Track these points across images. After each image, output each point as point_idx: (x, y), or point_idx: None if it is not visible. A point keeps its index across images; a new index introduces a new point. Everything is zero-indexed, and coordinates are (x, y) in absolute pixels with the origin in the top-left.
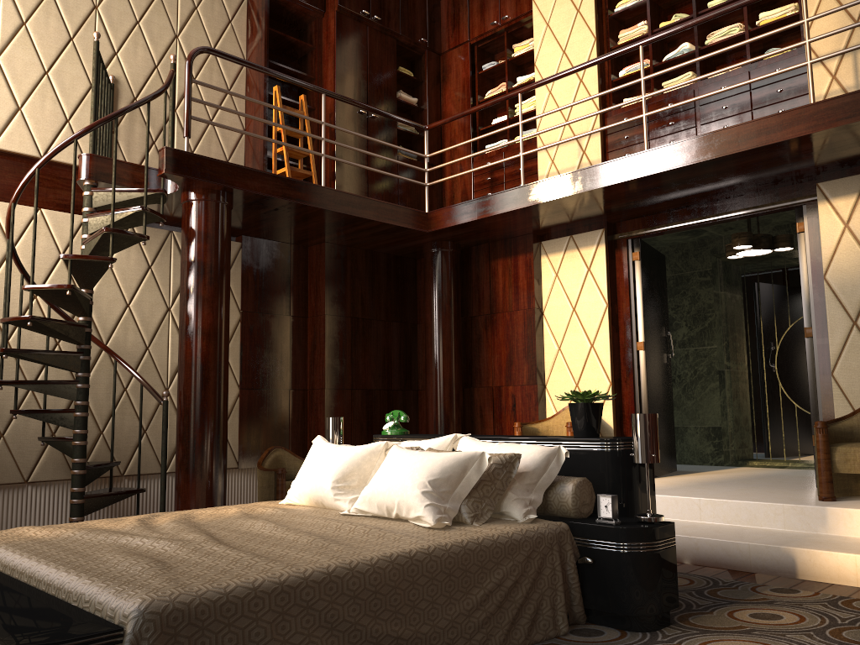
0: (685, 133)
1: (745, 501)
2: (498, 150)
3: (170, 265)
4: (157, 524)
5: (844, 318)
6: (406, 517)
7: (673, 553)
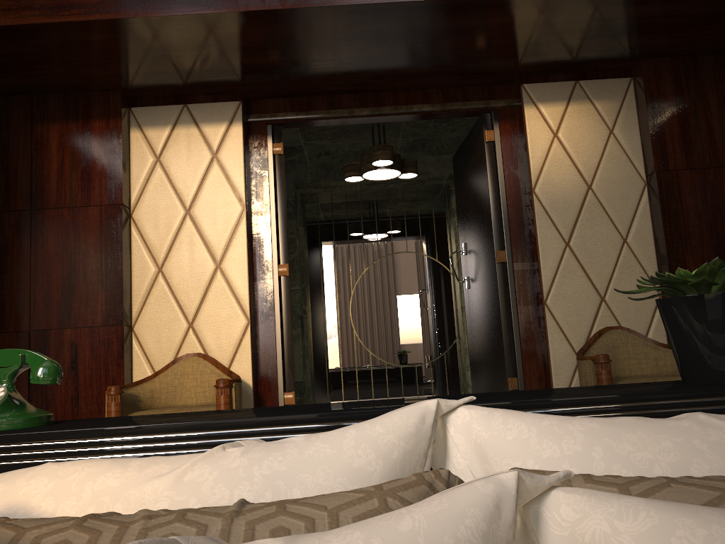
0: None
1: None
2: None
3: None
4: None
5: (557, 239)
6: None
7: None
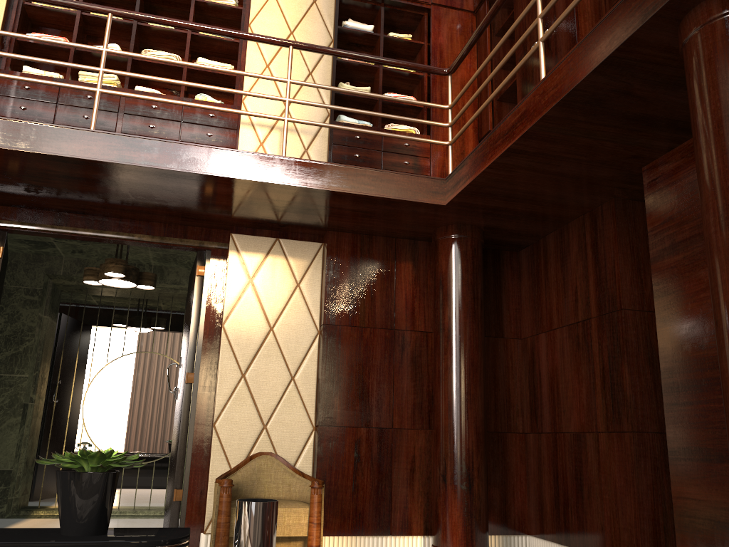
0: None
1: None
2: None
3: None
4: None
5: (235, 369)
6: None
7: None
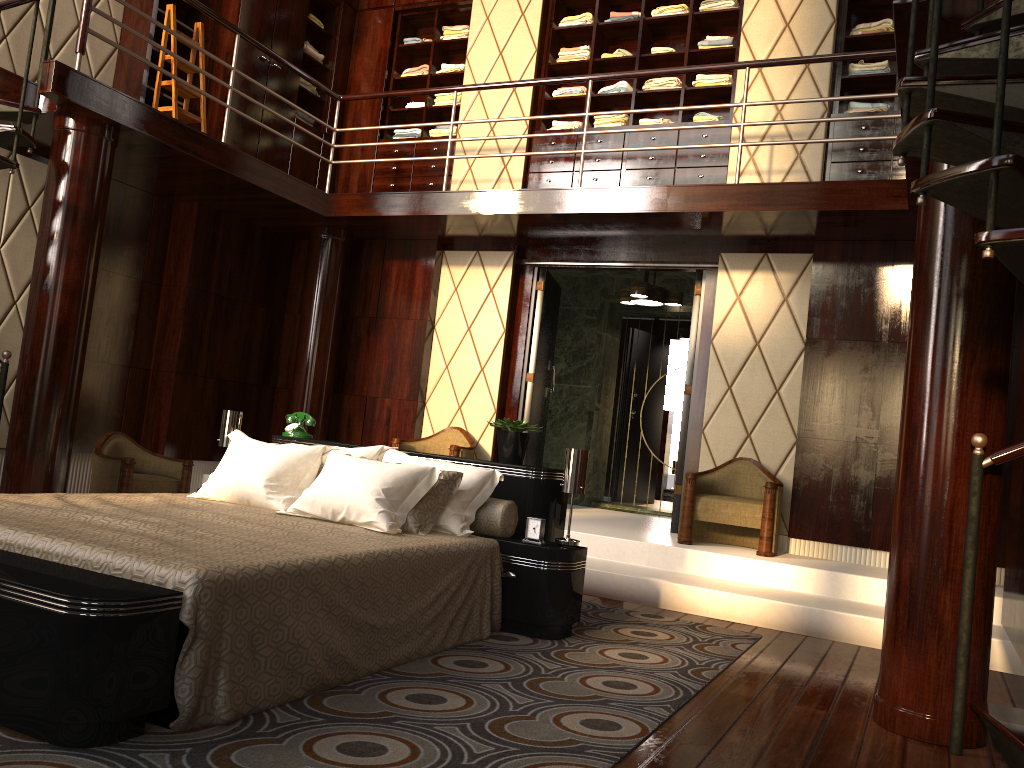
0: (610, 174)
1: (617, 538)
2: (409, 139)
3: (7, 195)
4: (82, 505)
5: (722, 382)
6: (355, 522)
7: (582, 574)
